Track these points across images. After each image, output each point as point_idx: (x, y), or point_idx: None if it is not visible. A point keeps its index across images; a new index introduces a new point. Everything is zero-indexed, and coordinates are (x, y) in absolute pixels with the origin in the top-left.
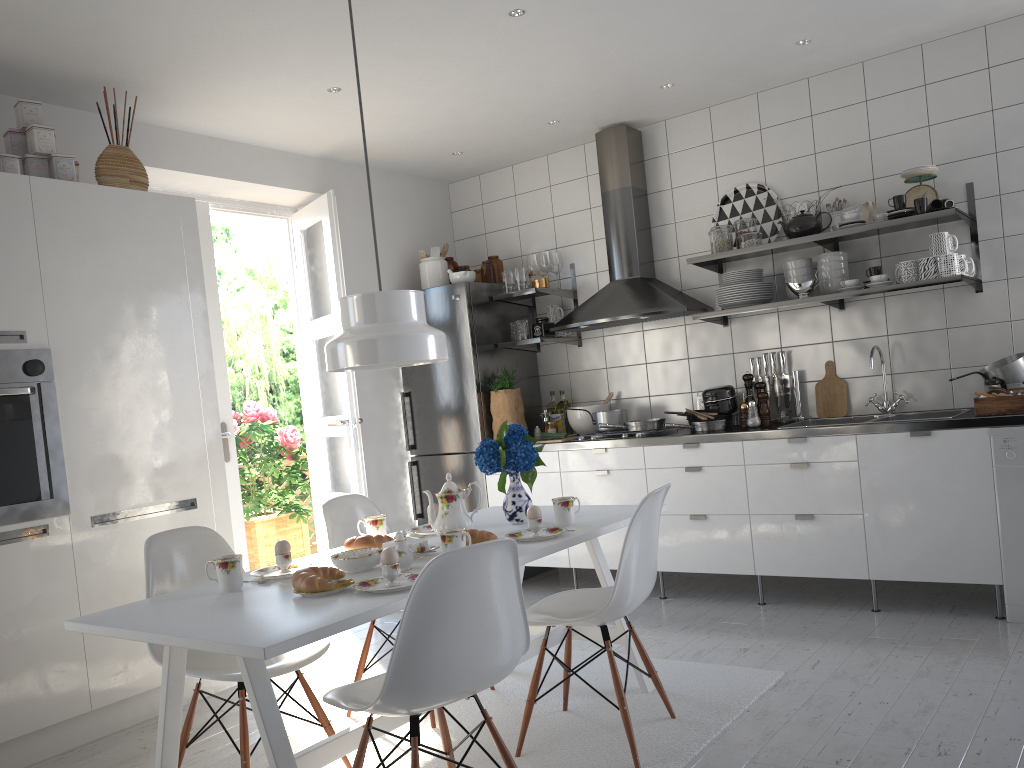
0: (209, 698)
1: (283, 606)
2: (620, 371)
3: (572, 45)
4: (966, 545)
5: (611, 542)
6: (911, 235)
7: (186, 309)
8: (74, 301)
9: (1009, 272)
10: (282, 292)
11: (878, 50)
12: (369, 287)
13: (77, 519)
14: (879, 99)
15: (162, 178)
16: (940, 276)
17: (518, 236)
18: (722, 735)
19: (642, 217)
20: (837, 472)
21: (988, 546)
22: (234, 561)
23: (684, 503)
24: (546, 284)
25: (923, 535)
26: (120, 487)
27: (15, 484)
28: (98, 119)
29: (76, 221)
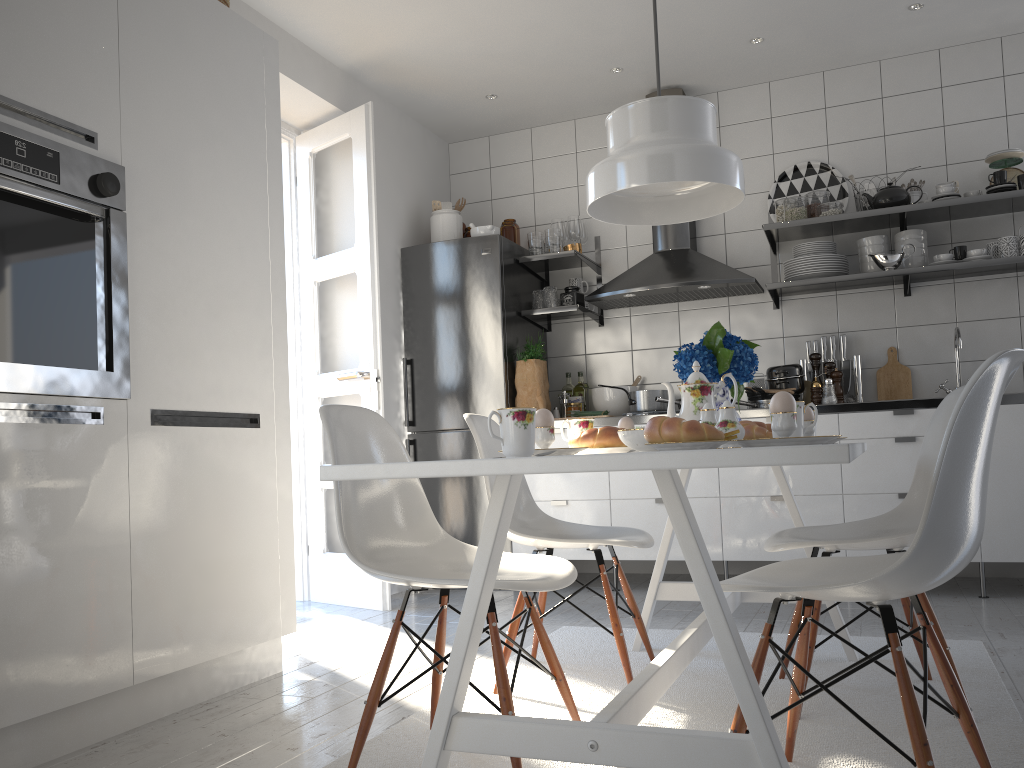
0: (257, 685)
1: None
2: (648, 354)
3: None
4: None
5: None
6: (985, 222)
7: (263, 172)
8: (152, 116)
9: None
10: None
11: (962, 36)
12: (380, 231)
13: (135, 409)
14: (955, 87)
15: None
16: None
17: (533, 204)
18: (1013, 692)
19: None
20: None
21: None
22: (532, 412)
23: (763, 483)
24: (580, 250)
25: None
26: (184, 378)
27: (69, 340)
28: None
29: (161, 14)
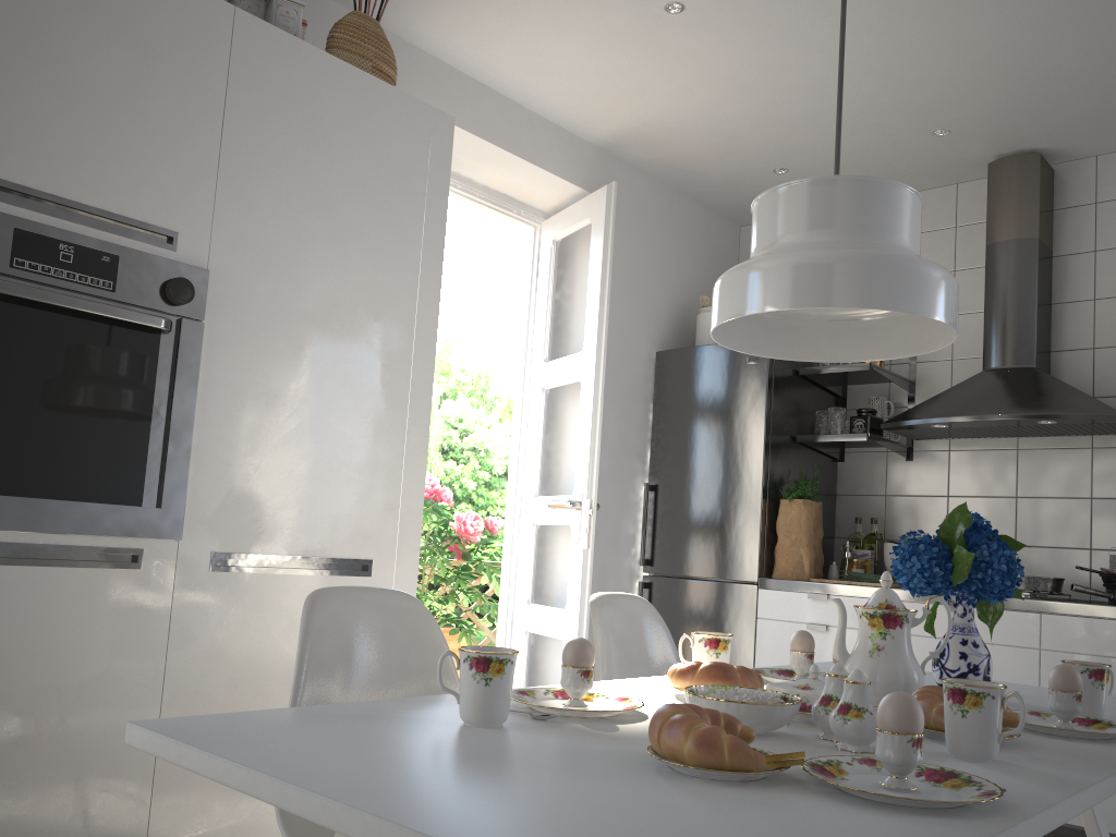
0: None
1: (651, 791)
2: (970, 503)
3: None
4: None
5: None
6: None
7: (413, 271)
8: (259, 210)
9: None
10: (454, 380)
11: None
12: (628, 332)
13: (189, 551)
14: None
15: None
16: None
17: None
18: None
19: (1045, 285)
20: None
21: None
22: (503, 660)
23: None
24: (881, 362)
25: None
26: (265, 516)
27: (106, 470)
28: (336, 9)
29: (287, 94)
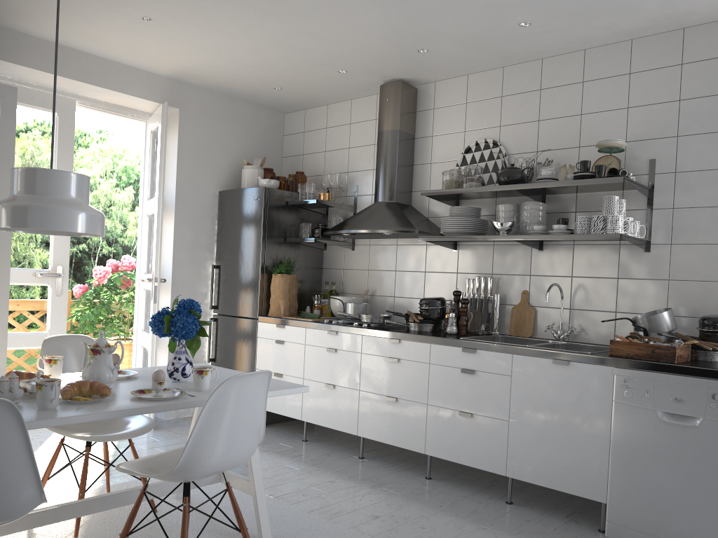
0: None
1: None
2: (377, 274)
3: (323, 2)
4: (582, 463)
5: (331, 406)
6: (601, 197)
7: None
8: None
9: (673, 238)
10: None
11: (595, 40)
12: (198, 181)
13: None
14: (593, 81)
15: (29, 74)
16: (606, 232)
17: (324, 159)
18: None
19: (406, 155)
20: (494, 382)
21: (599, 468)
22: None
23: (384, 386)
24: (328, 198)
25: (551, 448)
26: None
27: None
28: None
29: None
